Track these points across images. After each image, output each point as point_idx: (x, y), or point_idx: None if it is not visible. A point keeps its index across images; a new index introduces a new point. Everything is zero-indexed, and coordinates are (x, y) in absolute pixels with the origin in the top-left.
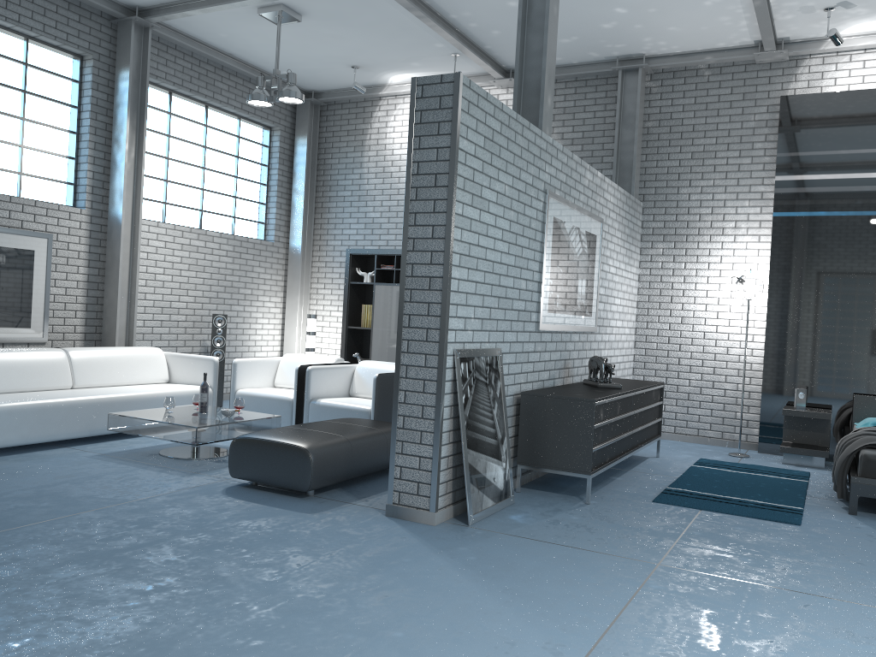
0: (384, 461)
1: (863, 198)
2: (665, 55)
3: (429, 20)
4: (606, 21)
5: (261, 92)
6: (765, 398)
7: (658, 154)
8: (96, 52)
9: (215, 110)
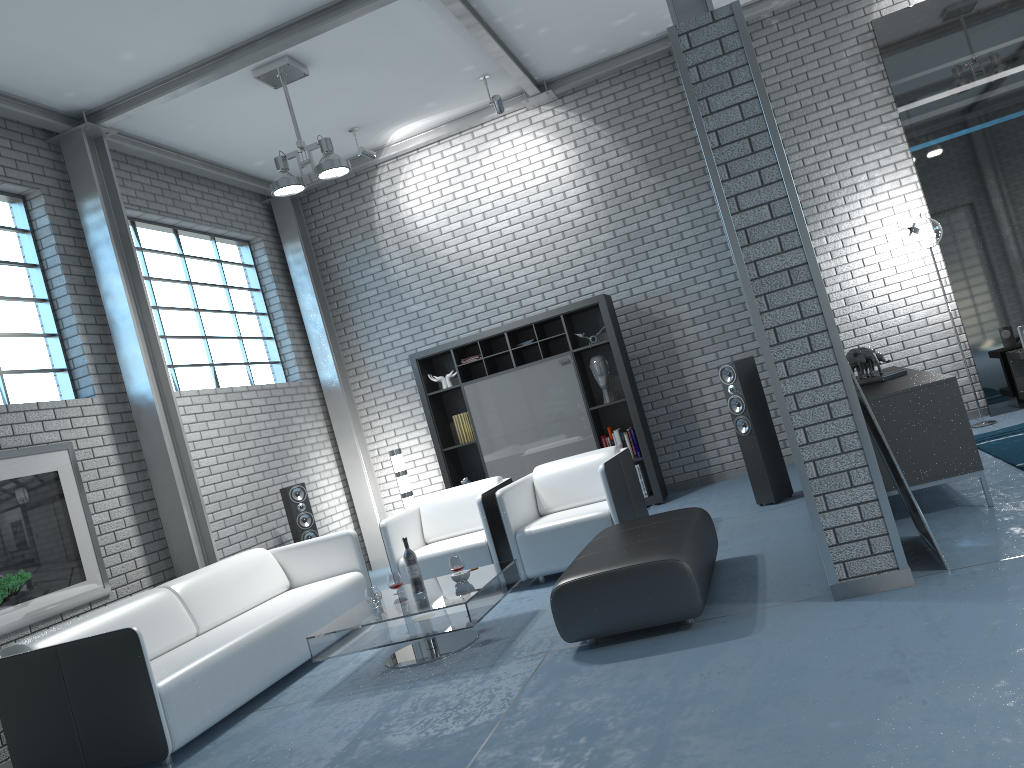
0: (714, 554)
1: (1003, 102)
2: None
3: (479, 27)
4: None
5: (289, 175)
6: (976, 353)
7: None
8: (43, 185)
9: (185, 234)
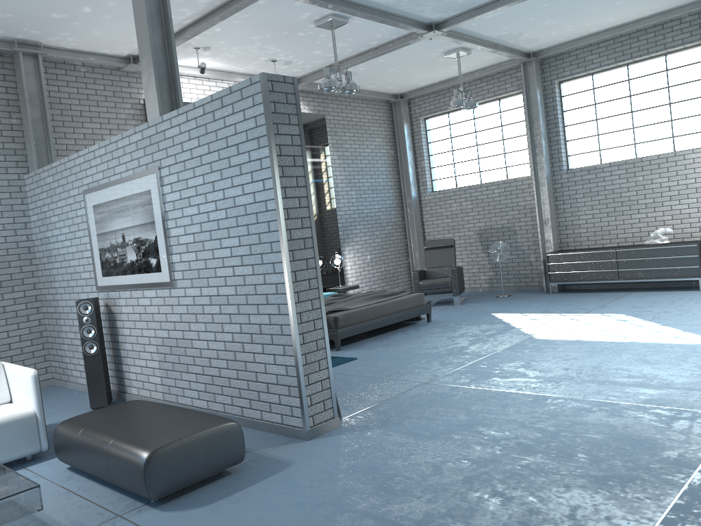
0: None
1: None
2: (58, 48)
3: None
4: (60, 12)
5: None
6: None
7: (55, 132)
8: None
9: None
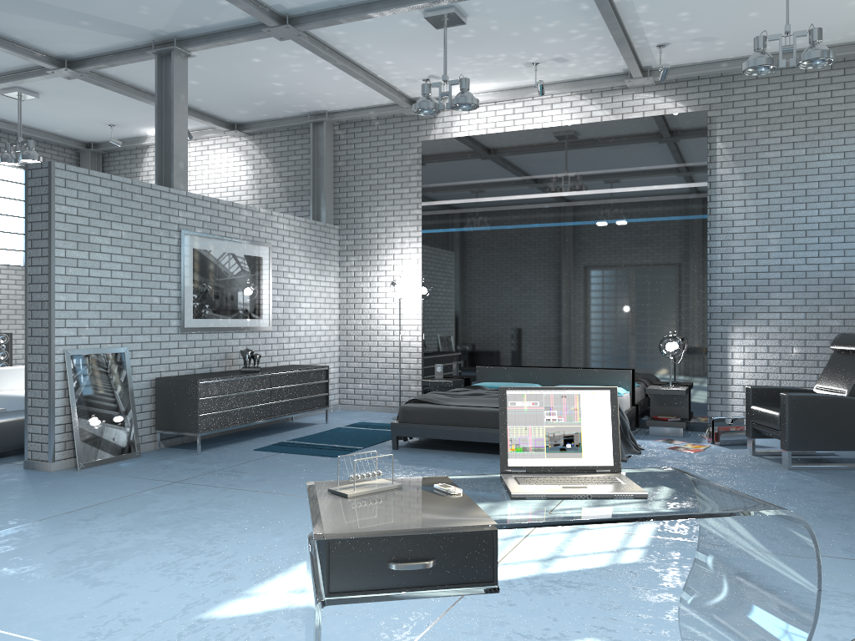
0: None
1: (478, 217)
2: (342, 110)
3: (133, 95)
4: (275, 91)
5: (8, 156)
6: (424, 373)
7: (347, 187)
8: None
9: None
